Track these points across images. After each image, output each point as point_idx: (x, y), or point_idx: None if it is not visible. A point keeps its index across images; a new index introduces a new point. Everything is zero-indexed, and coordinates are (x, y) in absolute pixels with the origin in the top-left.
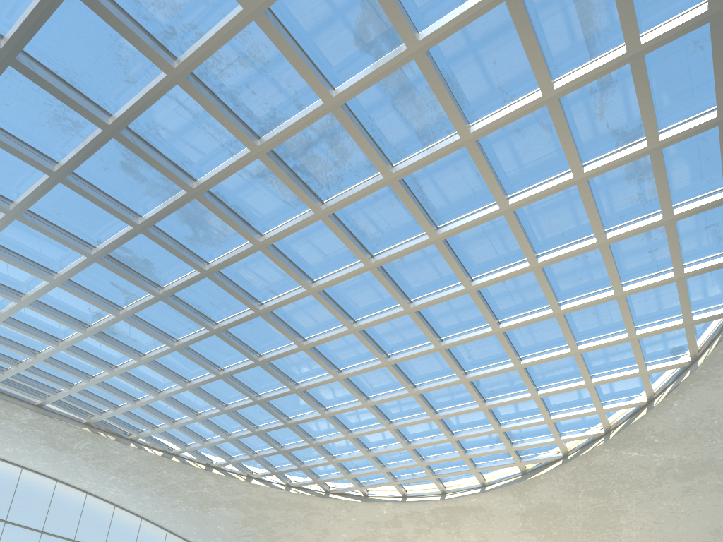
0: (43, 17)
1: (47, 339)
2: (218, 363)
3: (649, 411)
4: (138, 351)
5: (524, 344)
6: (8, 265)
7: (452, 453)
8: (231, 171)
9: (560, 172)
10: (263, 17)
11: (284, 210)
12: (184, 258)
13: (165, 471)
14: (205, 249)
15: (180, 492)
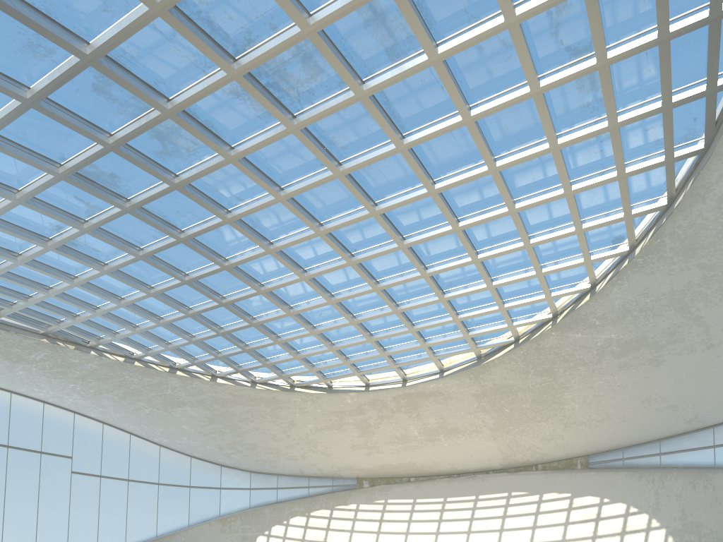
0: None
1: (5, 254)
2: (182, 269)
3: (592, 296)
4: (100, 261)
5: (480, 239)
6: None
7: (412, 342)
8: (207, 93)
9: (518, 84)
10: None
11: (254, 124)
12: (154, 173)
13: (127, 376)
14: (173, 162)
15: (143, 396)
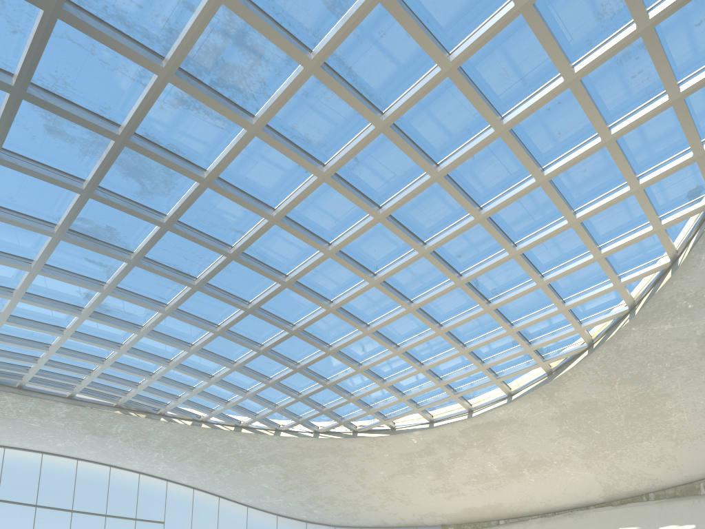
0: None
1: (51, 330)
2: (213, 320)
3: (674, 272)
4: (136, 324)
5: (515, 227)
6: None
7: (469, 367)
8: (148, 105)
9: (500, 4)
10: None
11: (218, 136)
12: (140, 215)
13: (199, 439)
14: (158, 201)
15: (219, 458)
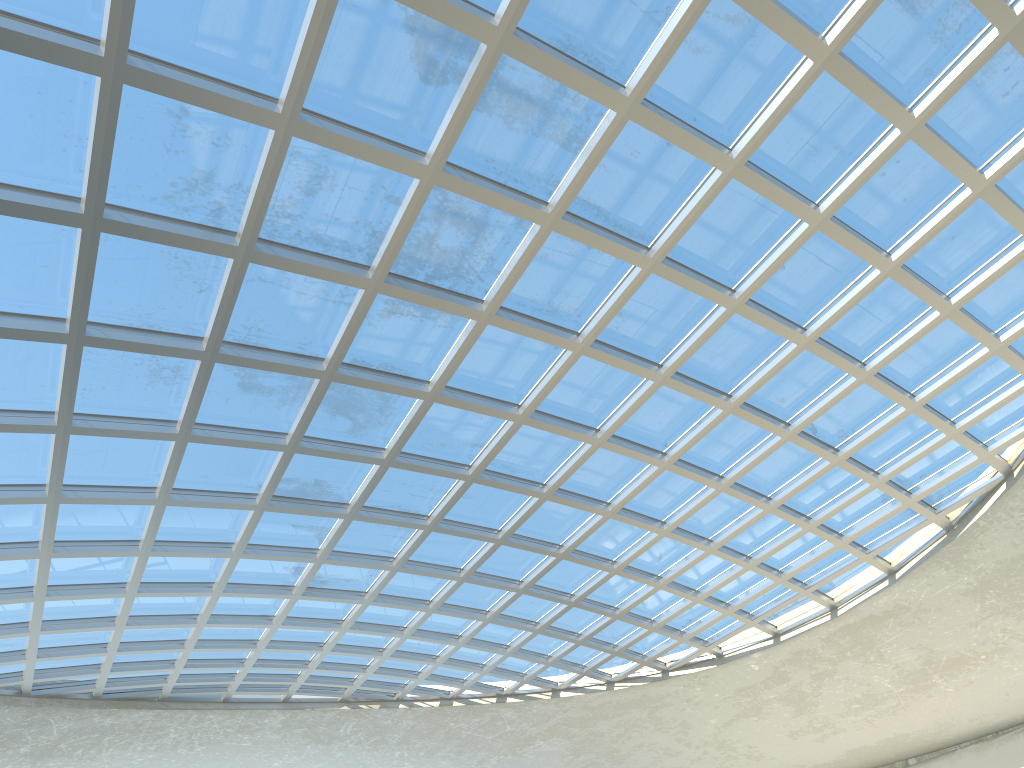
0: (89, 276)
1: (258, 621)
2: (454, 564)
3: None
4: (359, 591)
5: (859, 341)
6: (184, 558)
7: (820, 546)
8: (356, 326)
9: (792, 67)
10: (301, 126)
11: (440, 337)
12: (354, 457)
13: (452, 722)
14: (373, 434)
15: (481, 742)
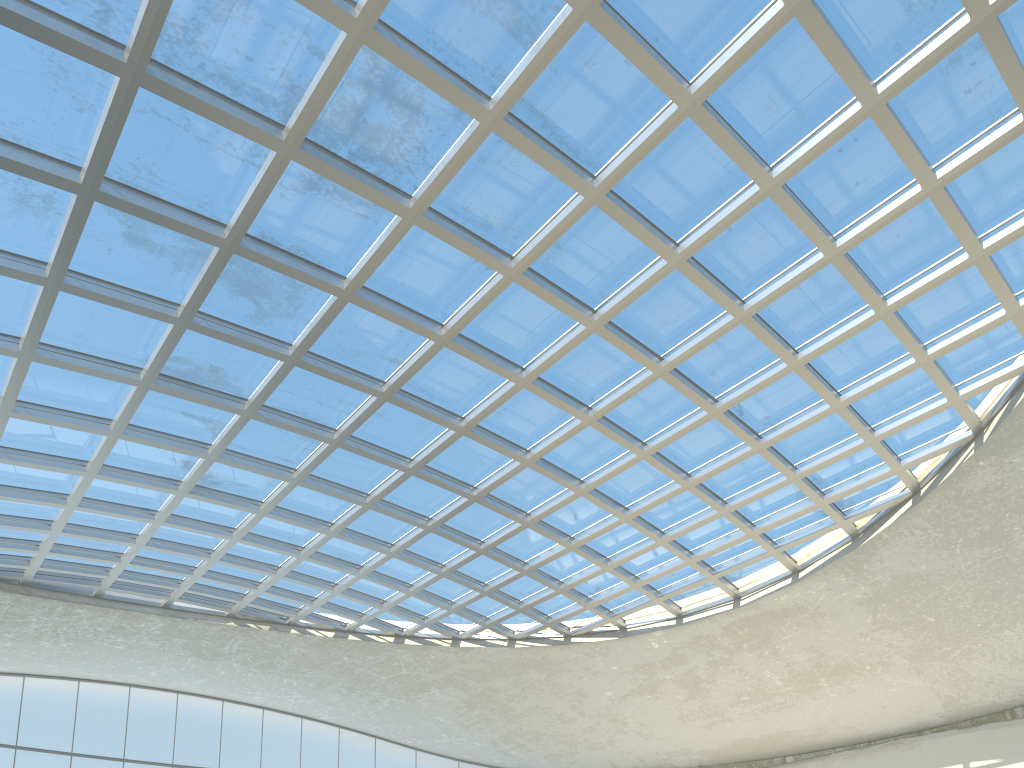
0: None
1: (138, 514)
2: (360, 488)
3: None
4: (254, 500)
5: (795, 326)
6: (53, 427)
7: (733, 533)
8: (264, 194)
9: (763, 6)
10: None
11: (362, 229)
12: (256, 348)
13: (345, 656)
14: (280, 326)
15: (374, 682)
